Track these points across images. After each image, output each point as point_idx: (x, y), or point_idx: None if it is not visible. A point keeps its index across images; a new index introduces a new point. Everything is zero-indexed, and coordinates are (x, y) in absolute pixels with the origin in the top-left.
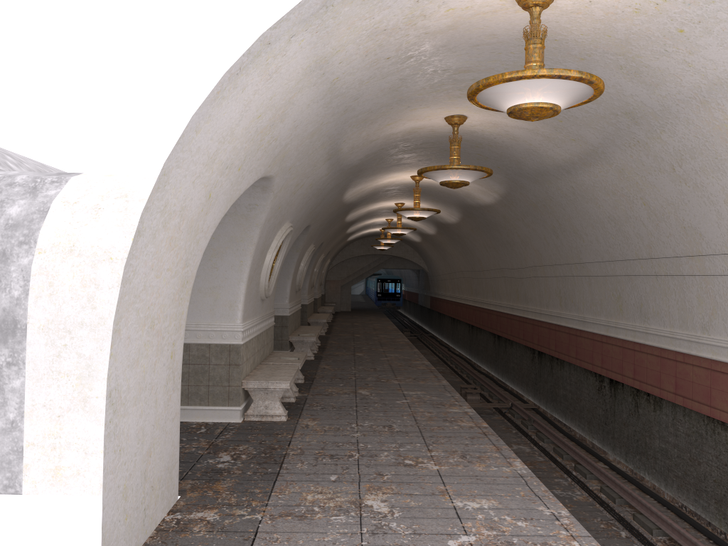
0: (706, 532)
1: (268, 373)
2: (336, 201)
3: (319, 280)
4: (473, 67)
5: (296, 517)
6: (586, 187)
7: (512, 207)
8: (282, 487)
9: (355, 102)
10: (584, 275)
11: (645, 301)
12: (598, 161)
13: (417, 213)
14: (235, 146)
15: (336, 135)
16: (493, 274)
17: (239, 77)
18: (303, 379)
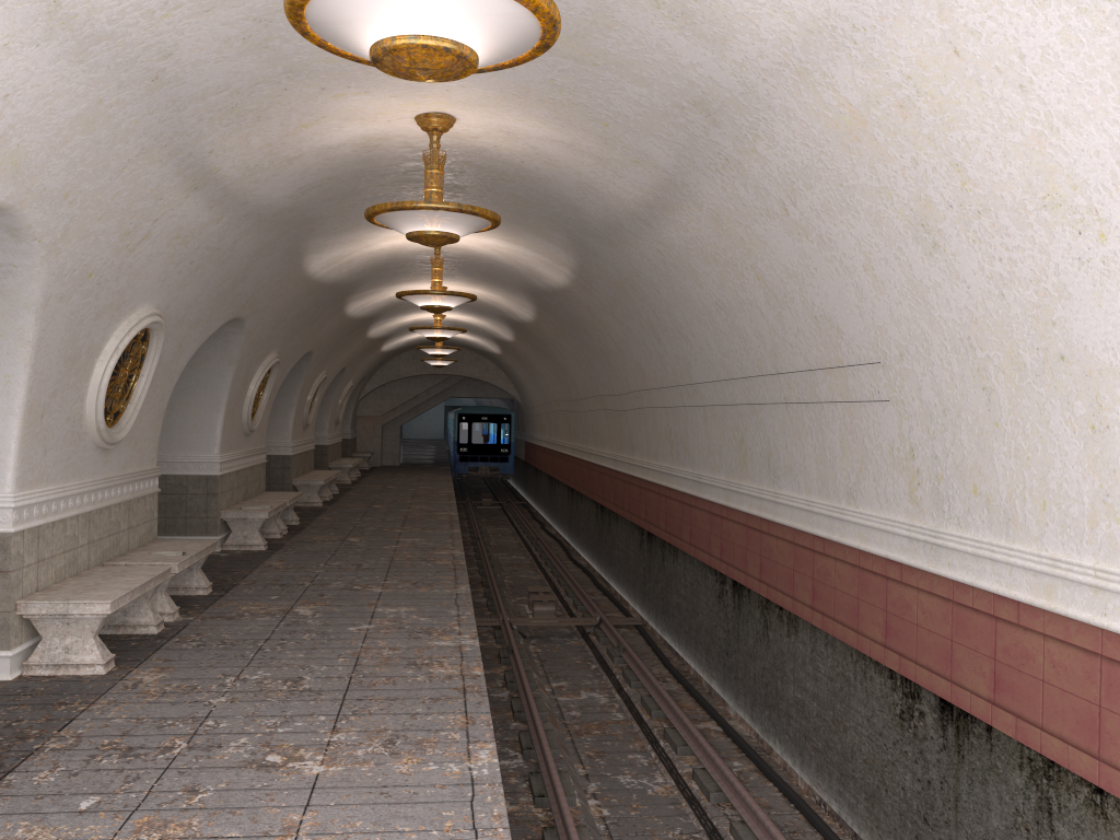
0: None
1: (89, 584)
2: (293, 277)
3: (332, 415)
4: None
5: None
6: (678, 250)
7: (594, 290)
8: None
9: (168, 61)
10: (697, 404)
11: (774, 448)
12: (682, 200)
13: (435, 300)
14: None
15: (175, 136)
16: (593, 405)
17: None
18: (207, 588)
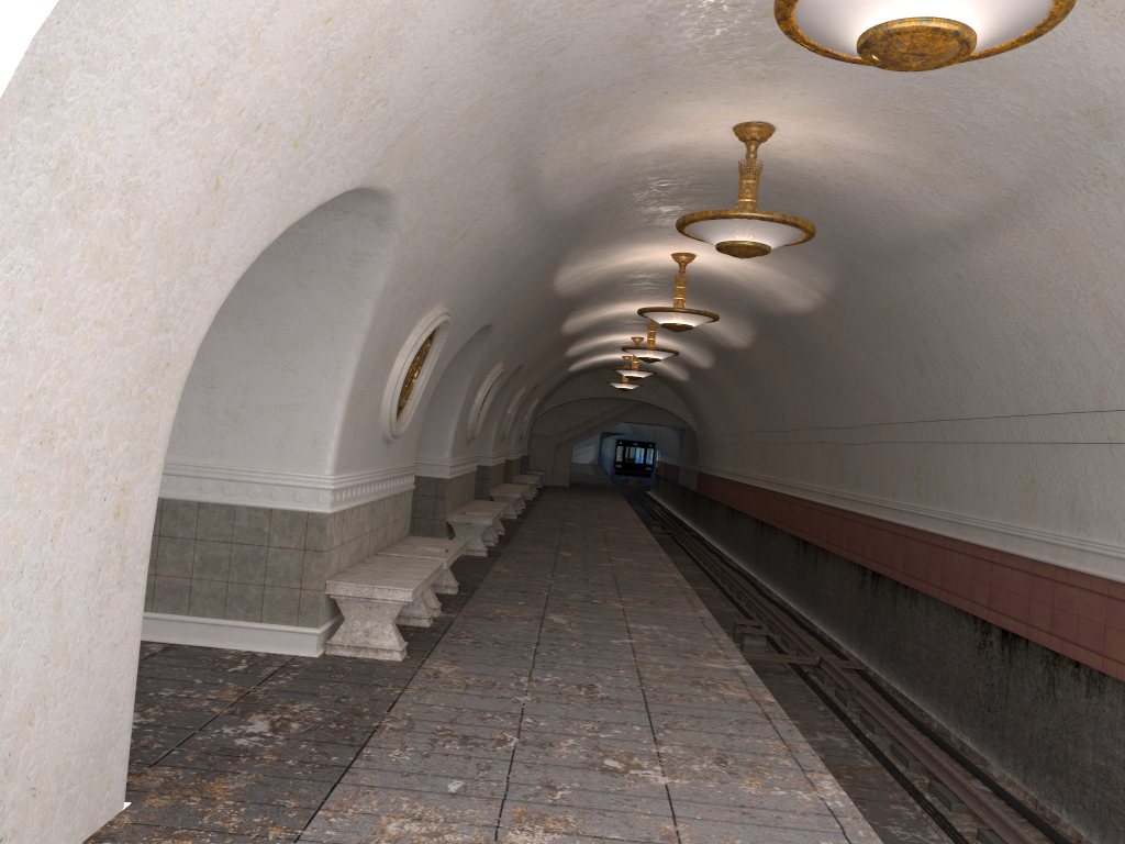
0: None
1: (380, 571)
2: (541, 288)
3: (518, 431)
4: None
5: None
6: (987, 275)
7: (845, 317)
8: (345, 799)
9: (557, 57)
10: (965, 441)
11: (1083, 492)
12: (1017, 221)
13: (679, 318)
14: (274, 80)
15: (526, 134)
16: (803, 438)
17: None
18: (455, 588)
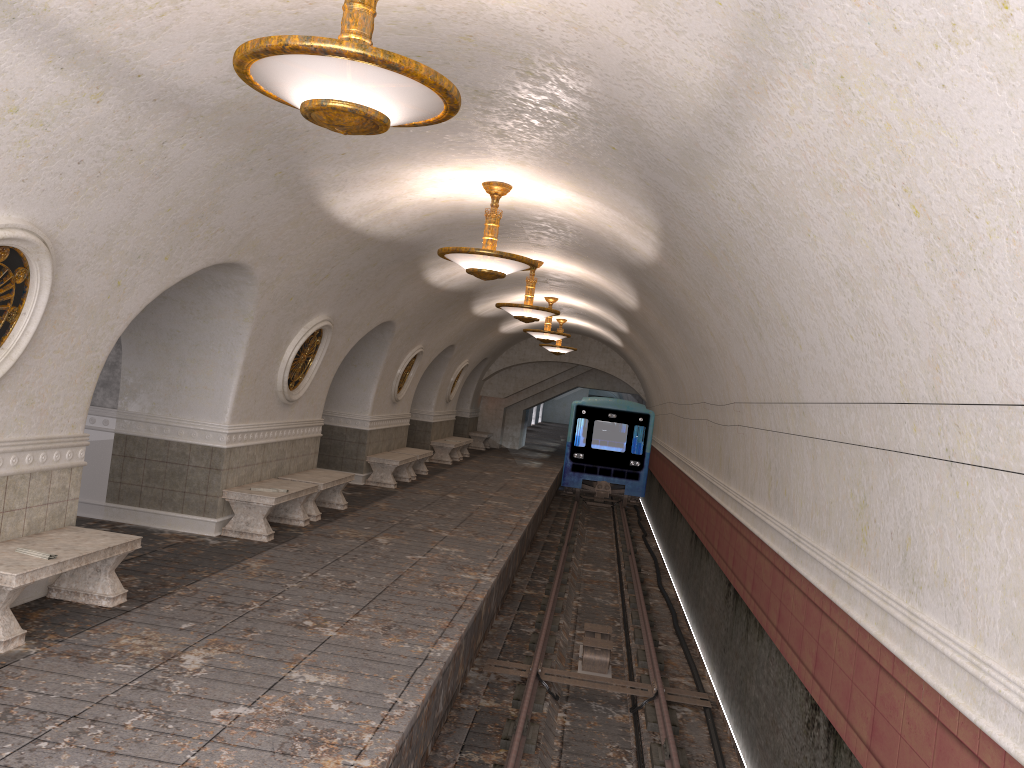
0: None
1: None
2: (313, 221)
3: (441, 393)
4: None
5: None
6: (779, 179)
7: (685, 265)
8: None
9: None
10: (805, 434)
11: (917, 534)
12: (779, 61)
13: (481, 262)
14: None
15: None
16: (697, 413)
17: None
18: (113, 598)
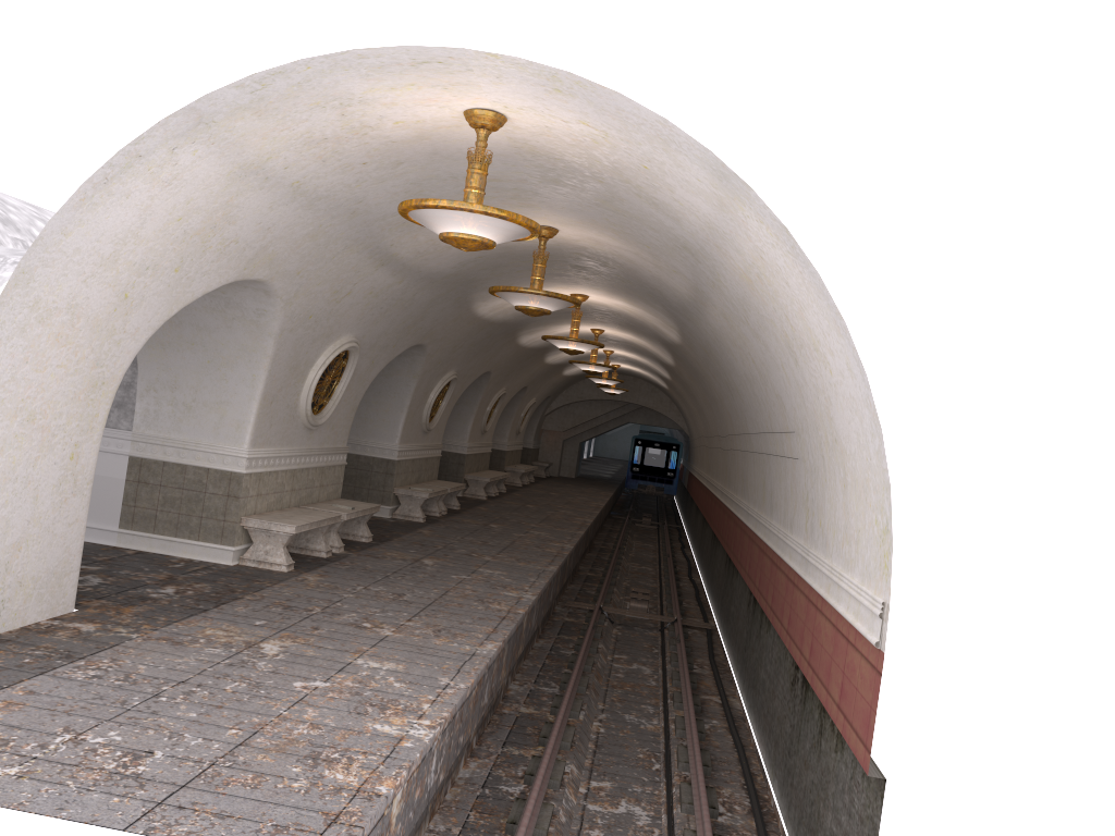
0: (745, 776)
1: (286, 515)
2: (465, 317)
3: (513, 426)
4: (501, 177)
5: (171, 642)
6: (719, 333)
7: (695, 350)
8: (193, 620)
9: (360, 204)
10: (751, 450)
11: (773, 489)
12: (707, 301)
13: (569, 344)
14: (152, 248)
15: (367, 238)
16: (716, 443)
17: (112, 186)
18: (368, 537)
